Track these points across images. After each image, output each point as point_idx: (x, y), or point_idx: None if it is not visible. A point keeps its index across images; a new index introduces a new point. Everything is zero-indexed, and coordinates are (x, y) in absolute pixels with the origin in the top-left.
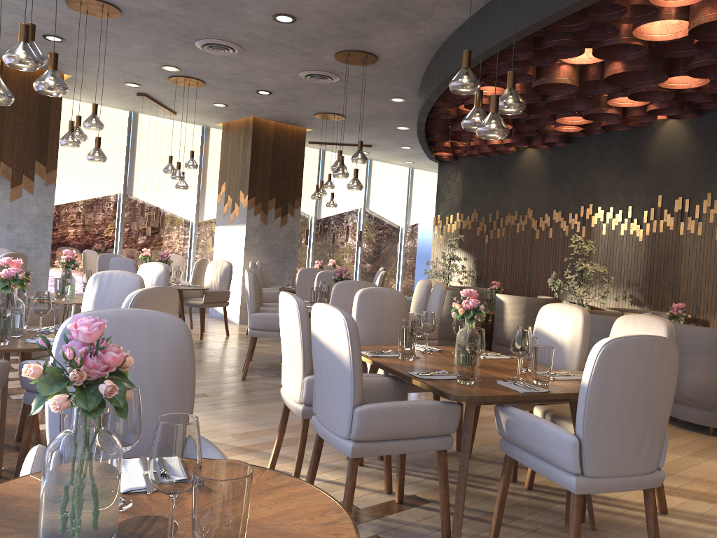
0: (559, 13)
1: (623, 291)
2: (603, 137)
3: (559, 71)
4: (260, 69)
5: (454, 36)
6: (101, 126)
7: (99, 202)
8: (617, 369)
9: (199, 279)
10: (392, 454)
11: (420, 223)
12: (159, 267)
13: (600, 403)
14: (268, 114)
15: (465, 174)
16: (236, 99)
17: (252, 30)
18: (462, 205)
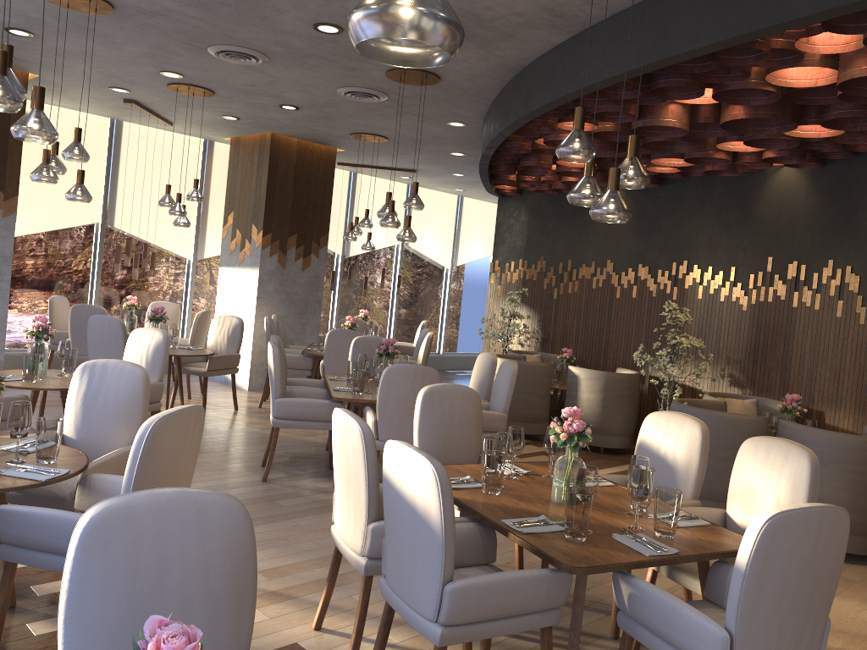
0: (684, 54)
1: (721, 368)
2: (704, 181)
3: (667, 112)
4: (289, 81)
5: (540, 62)
6: (86, 157)
7: (71, 234)
8: (781, 550)
9: (199, 336)
10: (488, 637)
11: (469, 263)
12: (156, 336)
13: (758, 590)
14: (291, 131)
15: (532, 212)
16: (252, 113)
17: (284, 39)
18: (526, 250)
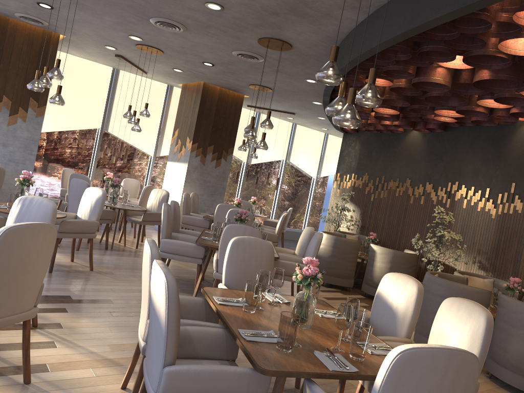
0: (430, 22)
1: (474, 256)
2: (474, 129)
3: (435, 72)
4: (202, 45)
5: (350, 34)
6: (60, 77)
7: (82, 133)
8: (410, 379)
9: (145, 200)
10: None
11: (328, 176)
12: (99, 192)
13: None
14: (214, 81)
15: (363, 144)
16: (188, 67)
17: (191, 13)
18: (357, 168)
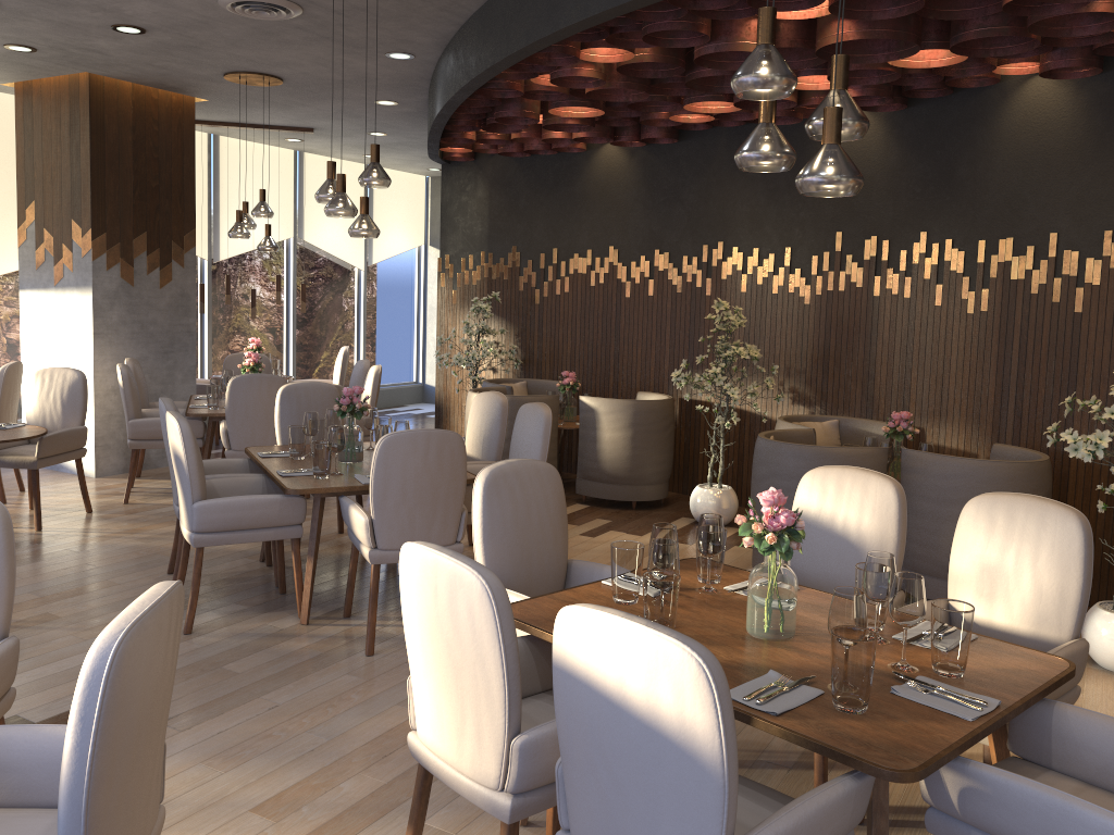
0: None
1: (779, 382)
2: (739, 133)
3: (750, 31)
4: None
5: None
6: None
7: None
8: None
9: (9, 404)
10: None
11: (388, 260)
12: None
13: None
14: (124, 70)
15: (494, 184)
16: (61, 40)
17: None
18: (490, 239)
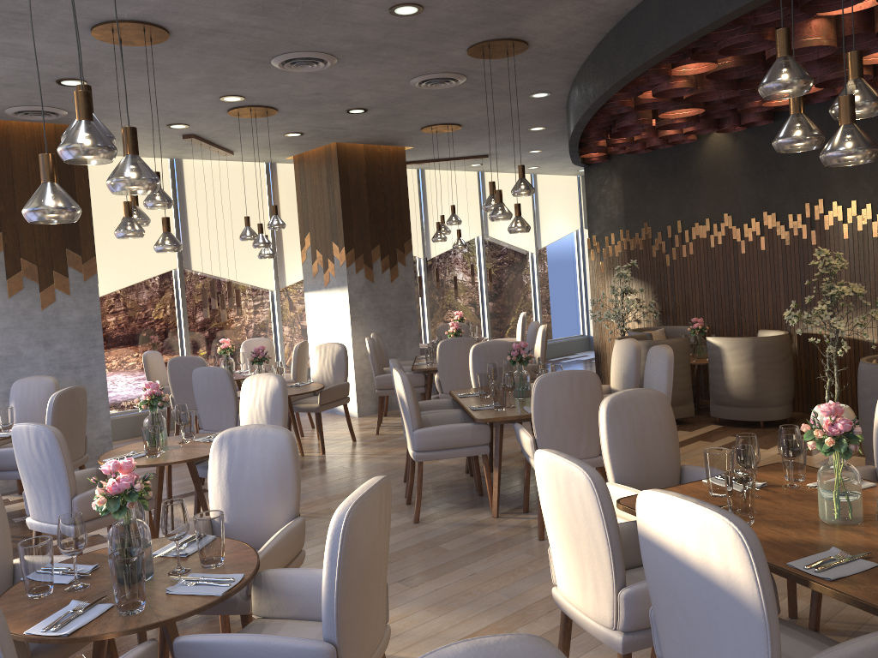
0: None
1: None
2: (828, 106)
3: (811, 29)
4: (358, 81)
5: (651, 0)
6: (169, 203)
7: (150, 285)
8: None
9: (301, 369)
10: None
11: (553, 243)
12: (271, 381)
13: None
14: (357, 137)
15: (625, 177)
16: (317, 125)
17: (356, 32)
18: (626, 219)
